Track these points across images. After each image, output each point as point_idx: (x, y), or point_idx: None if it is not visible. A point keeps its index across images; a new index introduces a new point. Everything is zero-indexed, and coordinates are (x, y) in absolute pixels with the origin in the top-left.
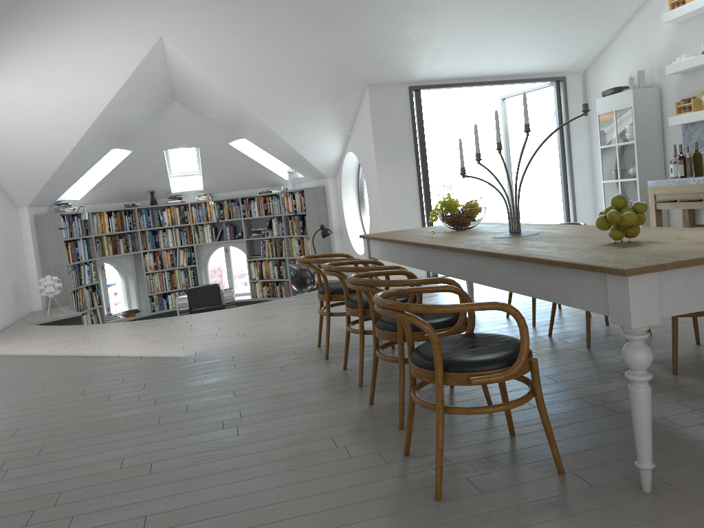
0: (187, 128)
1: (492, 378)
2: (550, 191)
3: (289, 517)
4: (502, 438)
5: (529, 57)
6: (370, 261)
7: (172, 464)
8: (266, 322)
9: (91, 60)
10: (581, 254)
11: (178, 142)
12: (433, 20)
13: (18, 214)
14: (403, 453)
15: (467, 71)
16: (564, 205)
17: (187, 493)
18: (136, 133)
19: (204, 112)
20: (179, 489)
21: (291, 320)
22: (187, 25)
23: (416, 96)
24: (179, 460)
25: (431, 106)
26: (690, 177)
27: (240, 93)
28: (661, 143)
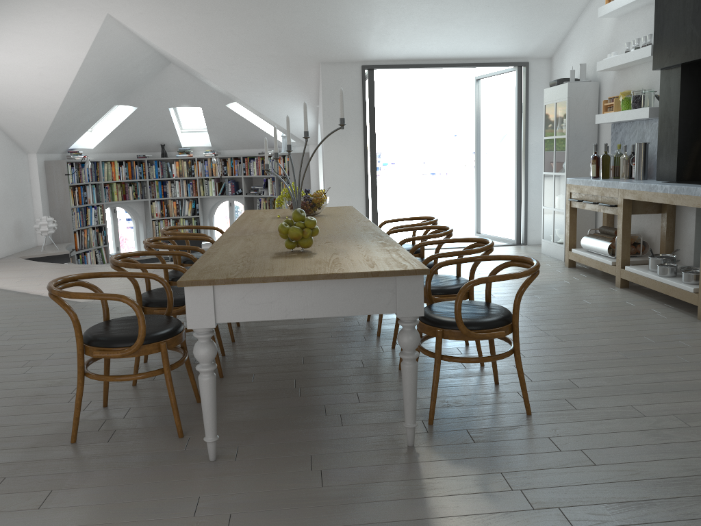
0: (187, 89)
1: (111, 354)
2: None
3: None
4: (187, 404)
5: (483, 42)
6: (203, 238)
7: None
8: None
9: (52, 32)
10: (230, 259)
11: (181, 101)
12: (367, 5)
13: (29, 159)
14: (103, 404)
15: (420, 53)
16: (515, 191)
17: None
18: (137, 92)
19: (195, 76)
20: None
21: None
22: (128, 5)
23: (369, 75)
24: None
25: (487, 71)
26: (597, 179)
27: (197, 65)
28: (595, 139)
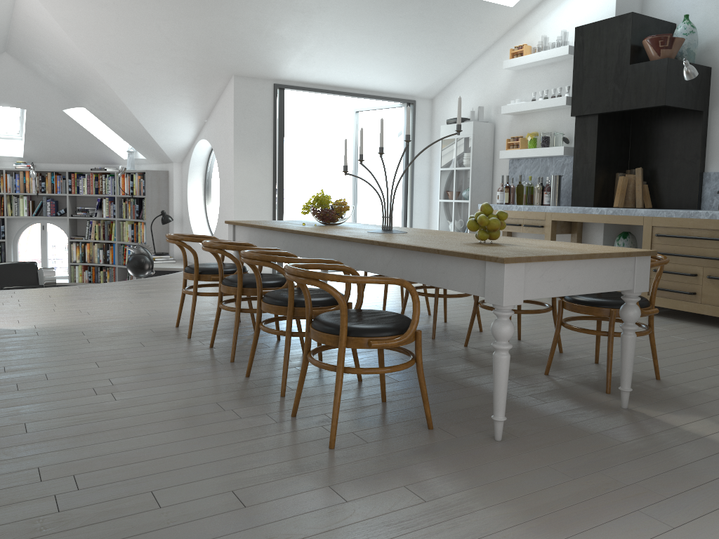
0: (15, 86)
1: (388, 343)
2: (375, 208)
3: (195, 464)
4: (376, 404)
5: (388, 77)
6: (247, 244)
7: (50, 424)
8: (109, 302)
9: None
10: (460, 247)
11: (1, 99)
12: (309, 24)
13: None
14: (291, 414)
15: (331, 79)
16: (402, 218)
17: (78, 448)
18: None
19: (41, 71)
20: (68, 445)
21: (138, 301)
22: None
23: (280, 94)
24: (56, 421)
25: None
26: (513, 205)
27: (97, 58)
28: (490, 172)
